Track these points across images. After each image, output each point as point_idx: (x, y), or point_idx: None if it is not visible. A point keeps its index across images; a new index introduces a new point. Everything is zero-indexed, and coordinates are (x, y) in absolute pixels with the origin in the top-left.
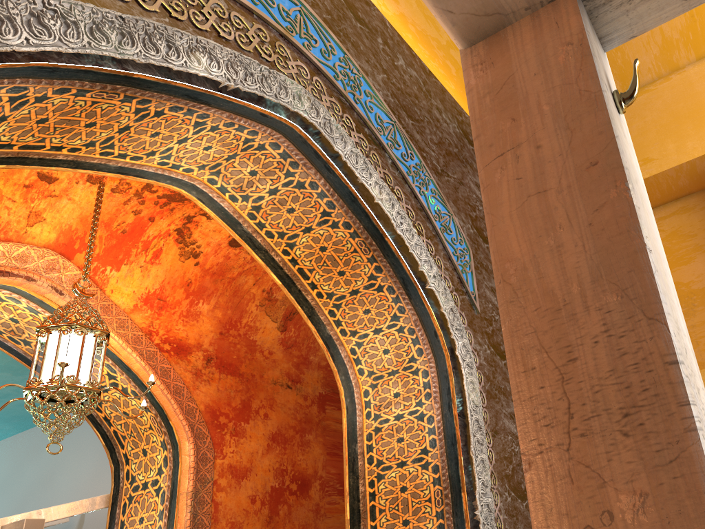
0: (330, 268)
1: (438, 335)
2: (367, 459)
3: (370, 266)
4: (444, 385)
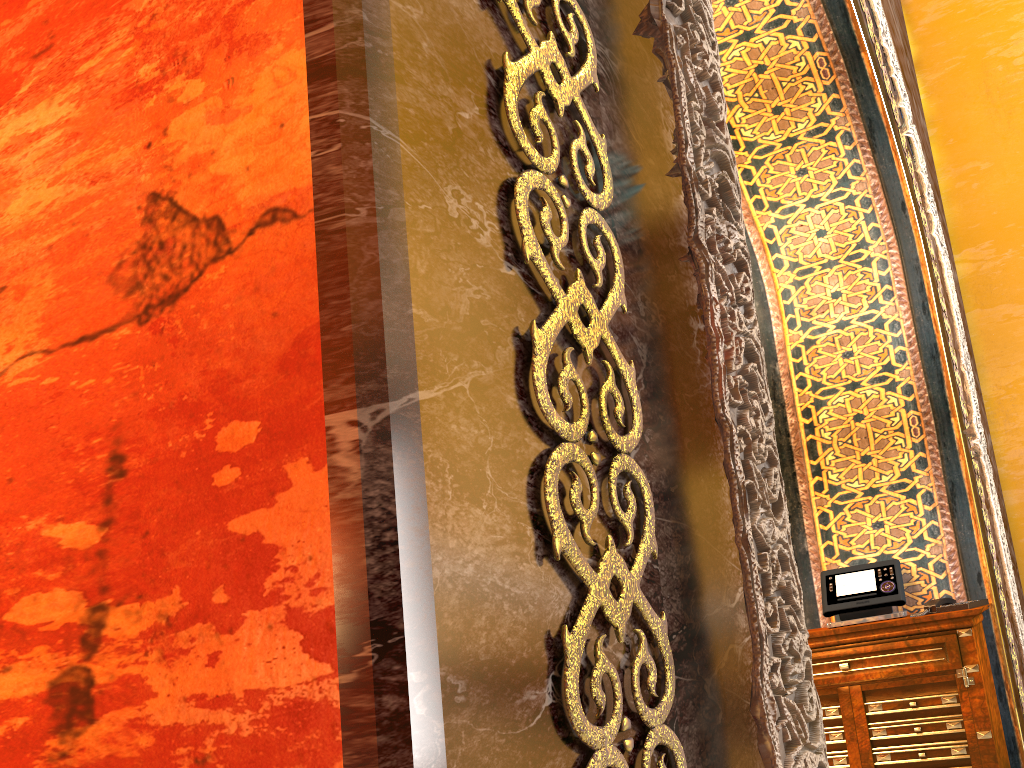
0: (761, 102)
1: (907, 208)
2: (796, 381)
3: (824, 100)
4: (913, 279)
